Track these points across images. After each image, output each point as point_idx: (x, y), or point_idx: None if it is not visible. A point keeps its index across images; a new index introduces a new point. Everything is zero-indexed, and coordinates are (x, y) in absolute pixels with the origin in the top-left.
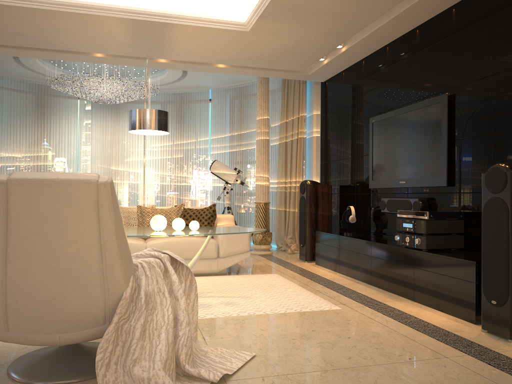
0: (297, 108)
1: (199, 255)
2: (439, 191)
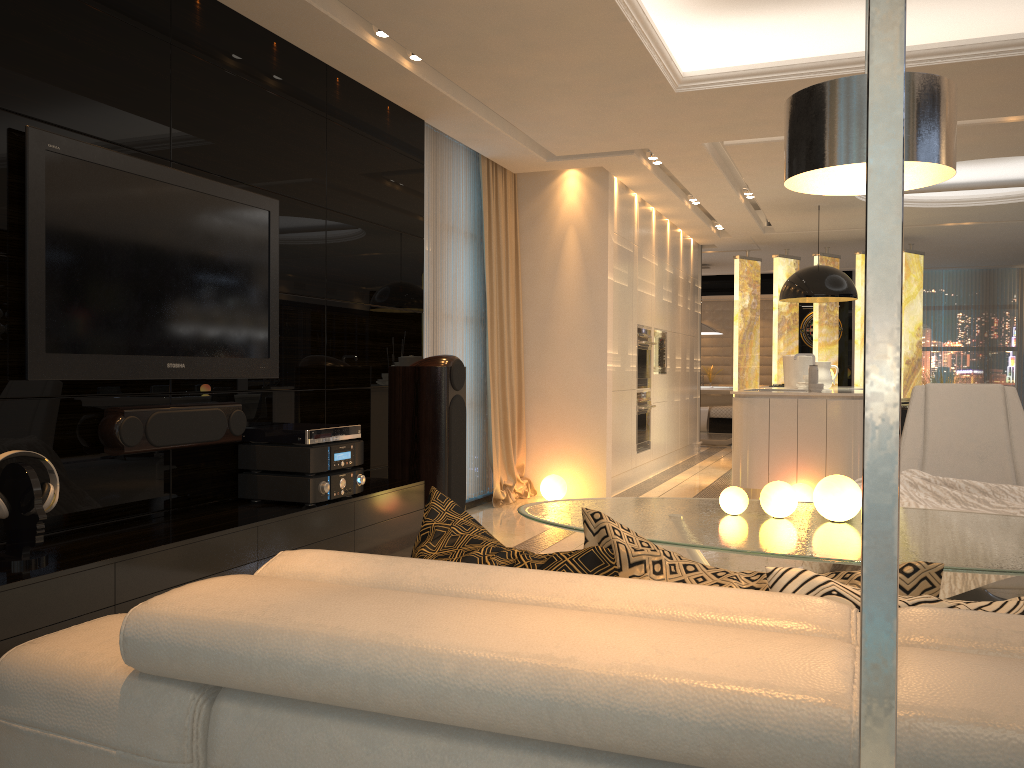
0: None
1: None
2: (249, 388)
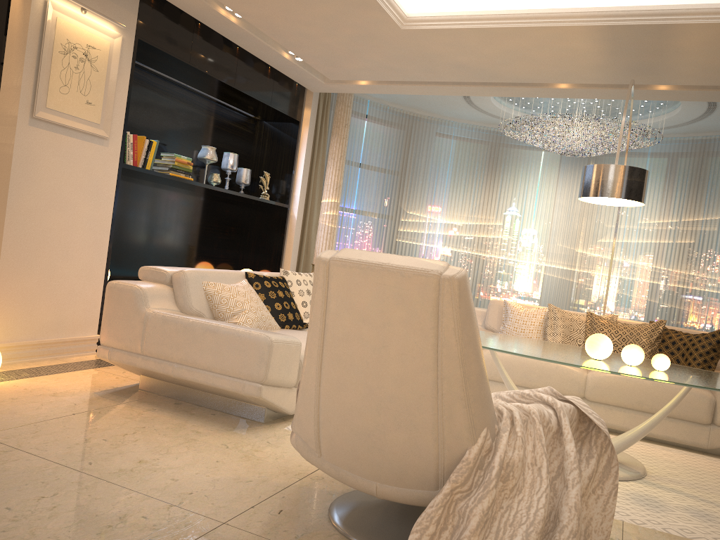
0: None
1: (663, 414)
2: None
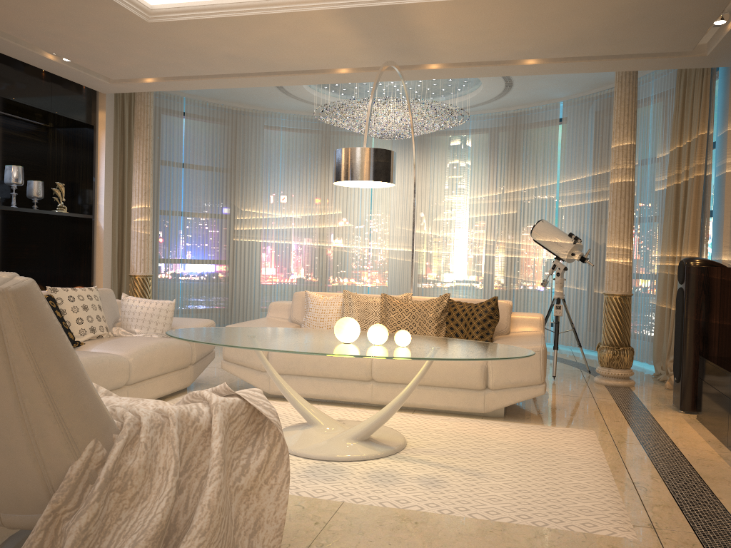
0: (696, 122)
1: (410, 388)
2: None
